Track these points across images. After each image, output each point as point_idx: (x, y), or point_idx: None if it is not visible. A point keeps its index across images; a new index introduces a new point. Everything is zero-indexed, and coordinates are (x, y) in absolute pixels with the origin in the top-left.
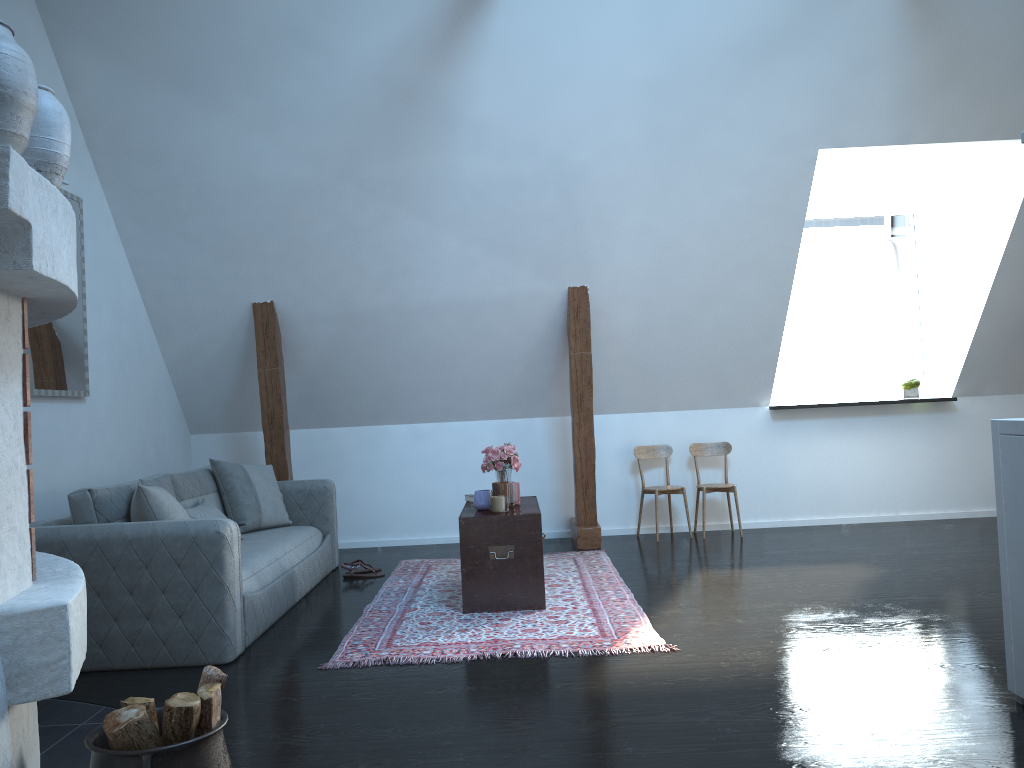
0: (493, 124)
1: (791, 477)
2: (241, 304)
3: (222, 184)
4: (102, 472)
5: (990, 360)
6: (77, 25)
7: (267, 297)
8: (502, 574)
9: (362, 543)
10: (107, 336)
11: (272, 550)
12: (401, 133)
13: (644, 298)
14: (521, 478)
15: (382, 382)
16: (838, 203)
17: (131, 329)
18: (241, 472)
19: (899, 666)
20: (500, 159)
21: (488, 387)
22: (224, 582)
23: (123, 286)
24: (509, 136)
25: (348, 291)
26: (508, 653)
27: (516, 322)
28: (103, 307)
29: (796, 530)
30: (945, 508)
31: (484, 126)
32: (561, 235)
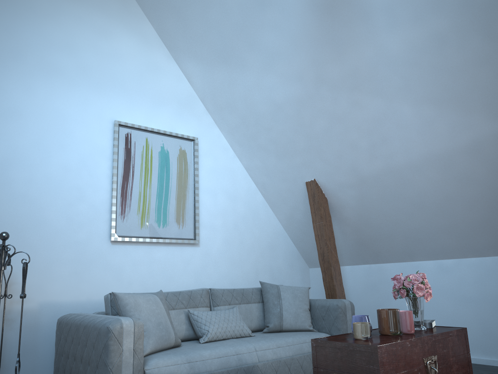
0: (397, 0)
1: None
2: (300, 184)
3: (263, 112)
4: (214, 287)
5: None
6: (181, 50)
7: (311, 177)
8: None
9: None
10: (222, 210)
11: (240, 347)
12: (338, 38)
13: None
14: None
15: (402, 228)
16: None
17: (246, 206)
18: (275, 290)
19: None
20: (415, 26)
21: (489, 226)
22: (107, 365)
23: (239, 182)
24: (414, 4)
25: (353, 163)
26: None
27: (490, 164)
28: (219, 194)
29: None
30: None
31: (391, 5)
32: None
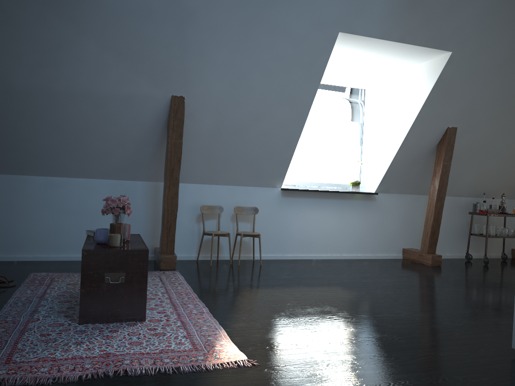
0: None
1: (288, 230)
2: None
3: None
4: None
5: (397, 174)
6: None
7: None
8: (114, 294)
9: (2, 258)
10: None
11: None
12: None
13: (220, 111)
14: (124, 220)
15: (28, 144)
16: (328, 76)
17: None
18: None
19: (420, 380)
20: None
21: (107, 157)
22: None
23: None
24: None
25: (5, 71)
26: (120, 371)
27: (133, 114)
28: None
29: (290, 262)
30: (365, 253)
31: None
32: (172, 58)
